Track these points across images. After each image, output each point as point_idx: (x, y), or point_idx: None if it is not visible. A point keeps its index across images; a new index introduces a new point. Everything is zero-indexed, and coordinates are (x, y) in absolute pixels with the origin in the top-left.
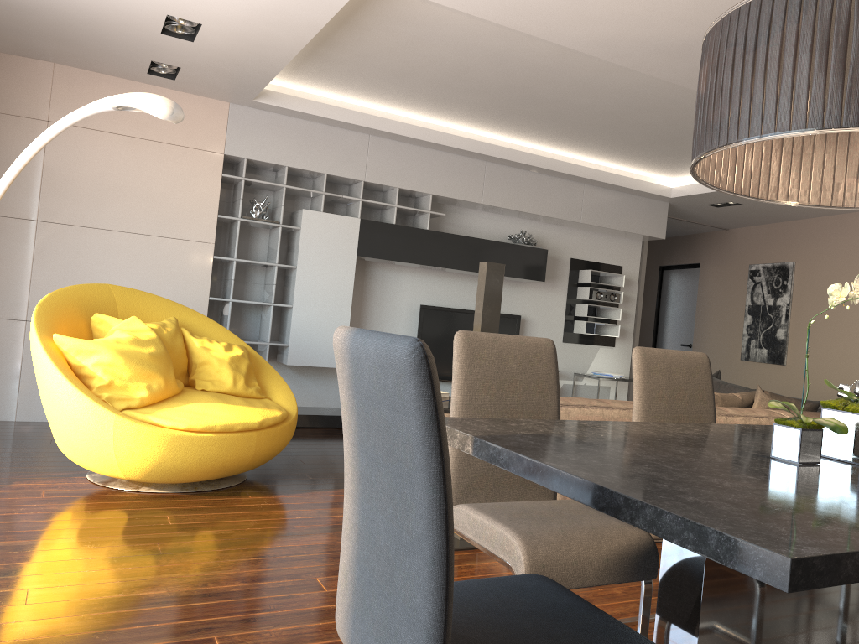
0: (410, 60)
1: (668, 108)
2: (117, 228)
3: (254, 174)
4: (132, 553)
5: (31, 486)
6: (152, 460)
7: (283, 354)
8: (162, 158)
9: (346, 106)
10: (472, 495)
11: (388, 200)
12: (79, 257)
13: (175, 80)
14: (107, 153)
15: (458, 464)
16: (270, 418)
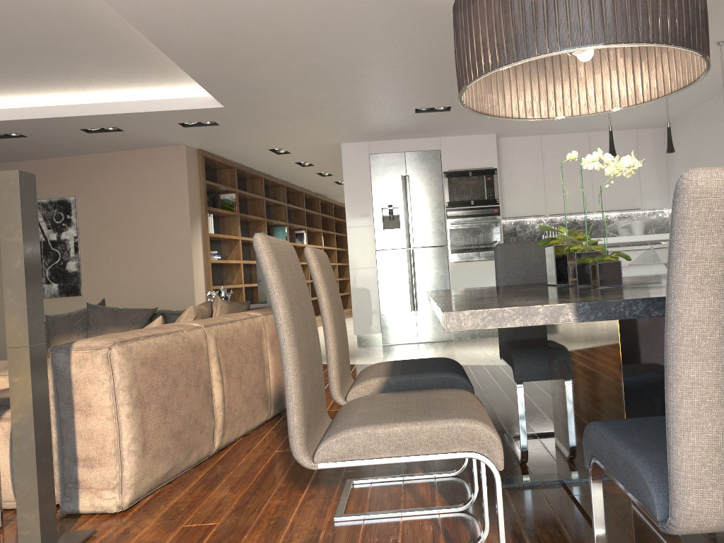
0: None
1: (15, 16)
2: None
3: None
4: None
5: None
6: None
7: None
8: None
9: None
10: (311, 425)
11: None
12: None
13: None
14: None
15: (303, 392)
16: None
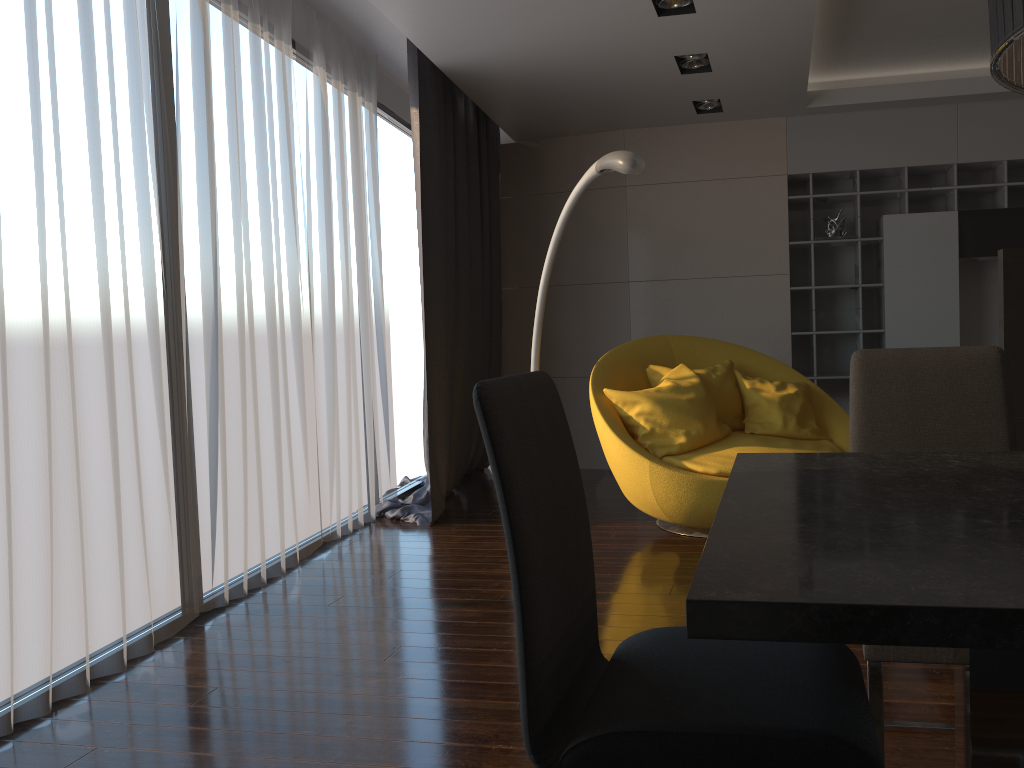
0: (959, 1)
1: None
2: (695, 275)
3: (829, 187)
4: (646, 592)
5: (608, 528)
6: (687, 505)
7: None
8: (726, 195)
9: (919, 79)
10: None
11: (997, 179)
12: (666, 310)
13: (723, 111)
14: (677, 203)
15: None
16: None
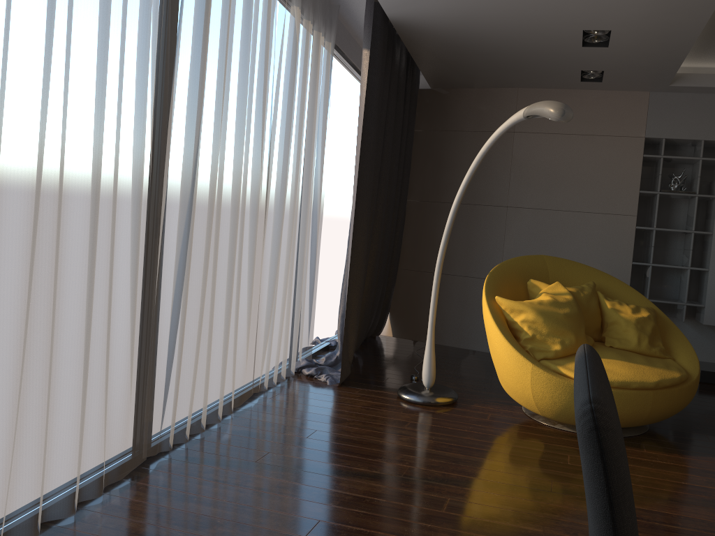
0: None
1: None
2: (560, 208)
3: (674, 151)
4: (529, 485)
5: (483, 409)
6: (559, 405)
7: (700, 313)
8: (593, 148)
9: None
10: None
11: None
12: (534, 232)
13: (602, 81)
14: (553, 149)
15: None
16: (667, 379)
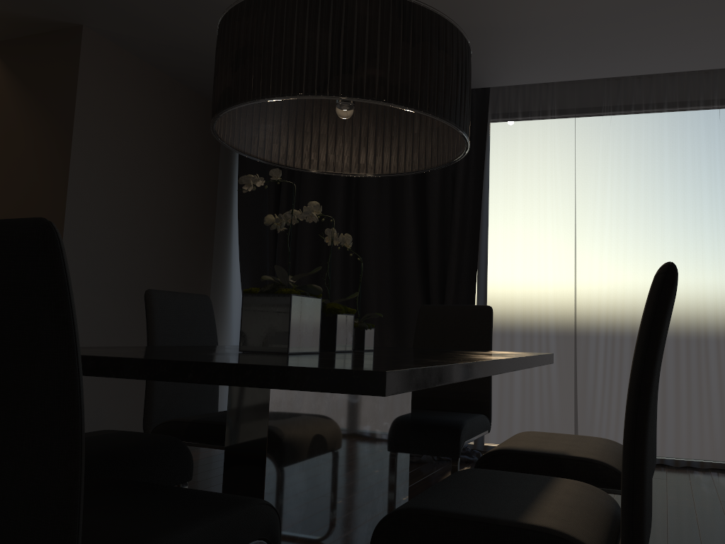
0: None
1: None
2: None
3: None
4: None
5: None
6: None
7: None
8: None
9: None
10: None
11: None
12: None
13: None
14: None
15: None
16: None
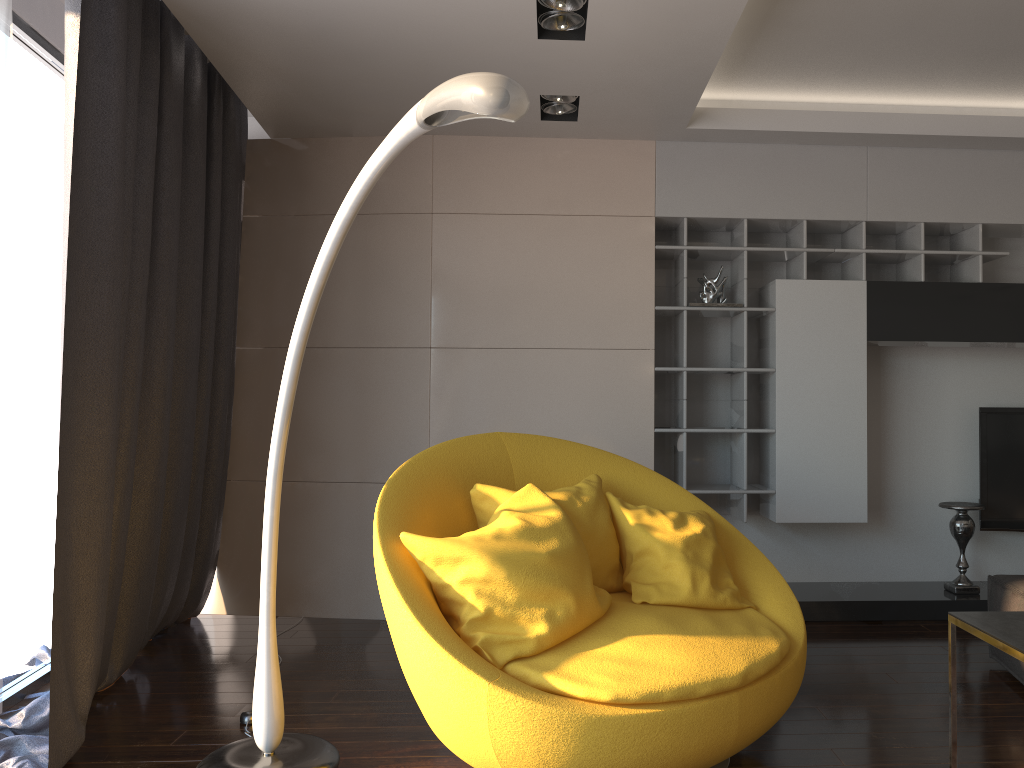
0: None
1: None
2: (526, 344)
3: (700, 241)
4: None
5: None
6: (556, 766)
7: (767, 504)
8: (573, 237)
9: (826, 109)
10: None
11: (907, 246)
12: (482, 390)
13: (578, 120)
14: (505, 242)
15: None
16: (759, 660)
